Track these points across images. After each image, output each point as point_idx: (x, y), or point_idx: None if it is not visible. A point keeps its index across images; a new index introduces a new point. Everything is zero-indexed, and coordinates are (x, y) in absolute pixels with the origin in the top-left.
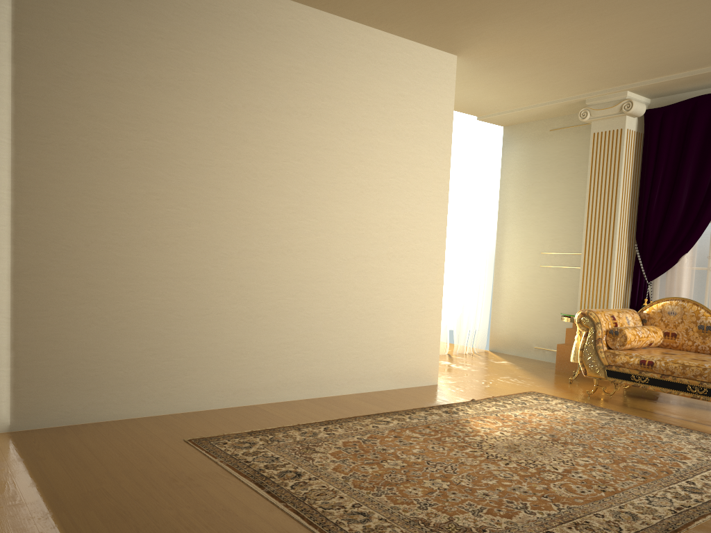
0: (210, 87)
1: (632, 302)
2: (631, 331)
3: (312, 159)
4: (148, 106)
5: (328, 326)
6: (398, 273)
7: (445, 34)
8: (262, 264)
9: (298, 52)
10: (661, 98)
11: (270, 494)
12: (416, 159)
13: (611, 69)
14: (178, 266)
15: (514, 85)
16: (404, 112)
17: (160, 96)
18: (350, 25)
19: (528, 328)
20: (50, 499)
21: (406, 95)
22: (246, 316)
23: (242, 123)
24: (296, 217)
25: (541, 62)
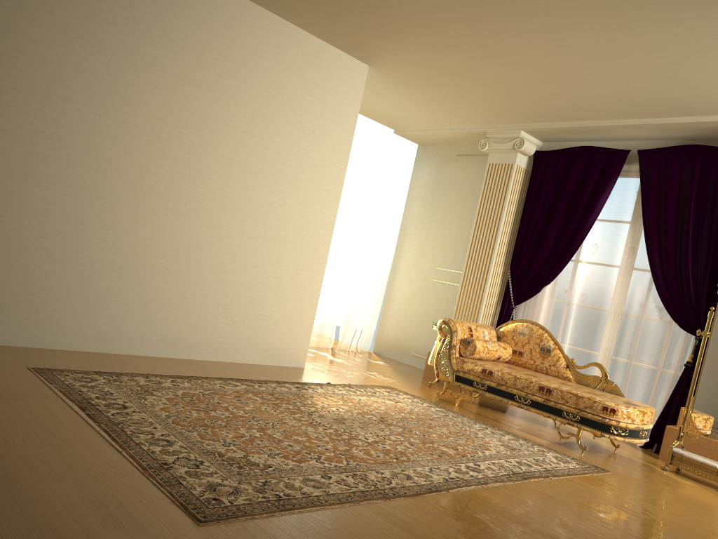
0: (115, 43)
1: (498, 322)
2: (482, 343)
3: (210, 132)
4: (48, 47)
5: (202, 292)
6: (280, 255)
7: (356, 42)
8: (144, 221)
9: (211, 29)
10: (551, 143)
11: (88, 416)
12: (314, 153)
13: (505, 107)
14: (55, 206)
15: (423, 105)
16: (309, 106)
17: (63, 40)
18: (268, 15)
19: (410, 335)
20: None
21: (313, 91)
22: (119, 267)
23: (144, 84)
24: (185, 183)
25: (444, 87)
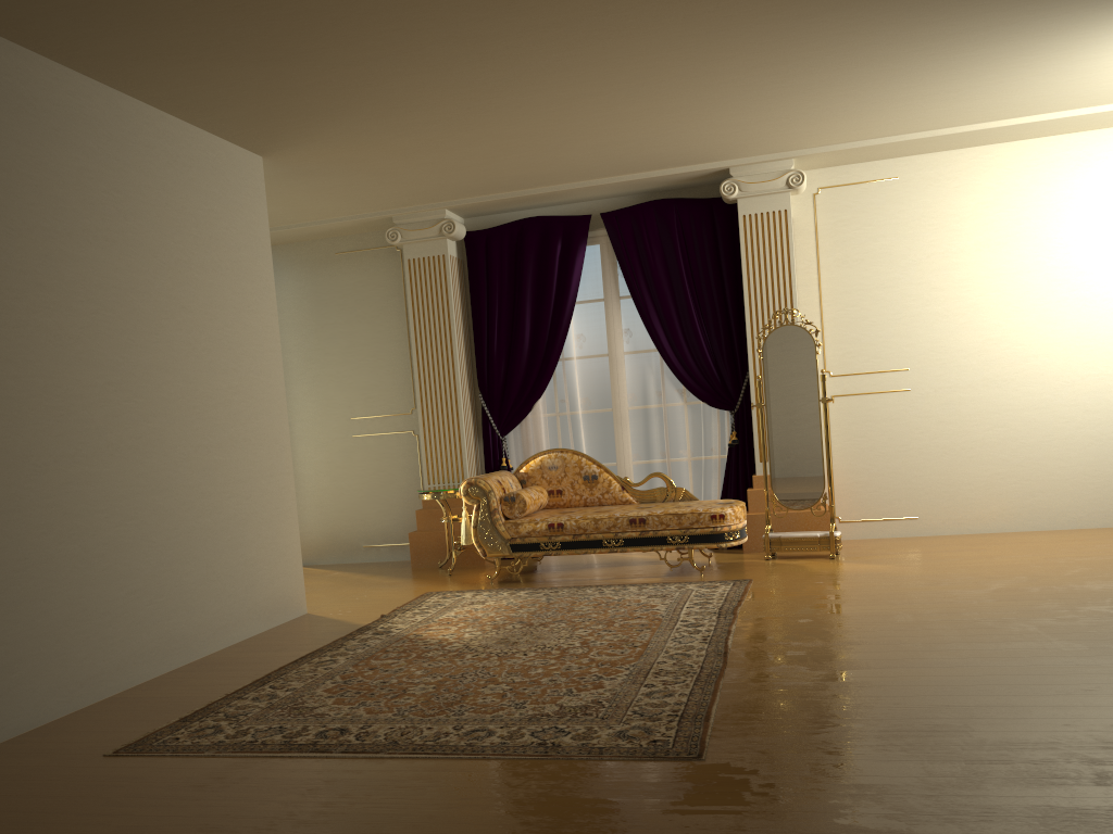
0: None
1: (487, 464)
2: (526, 494)
3: (126, 307)
4: None
5: (180, 556)
6: (245, 464)
7: (267, 131)
8: (89, 475)
9: (86, 146)
10: (476, 218)
11: (350, 752)
12: (241, 302)
13: (439, 184)
14: None
15: (311, 196)
16: (219, 235)
17: None
18: (143, 108)
19: (350, 522)
20: None
21: (218, 211)
22: (80, 560)
23: (31, 256)
24: (119, 397)
25: (365, 171)
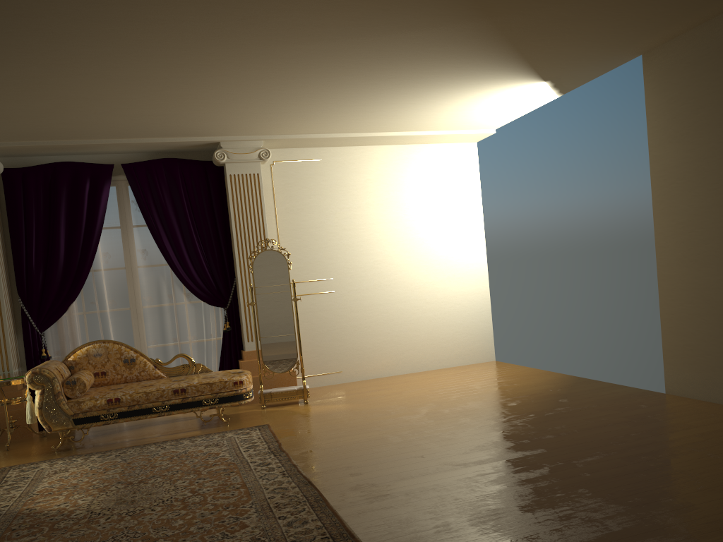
0: None
1: (27, 355)
2: (84, 377)
3: None
4: None
5: None
6: None
7: None
8: None
9: None
10: (10, 158)
11: None
12: None
13: None
14: None
15: None
16: None
17: None
18: None
19: None
20: None
21: None
22: None
23: None
24: None
25: None
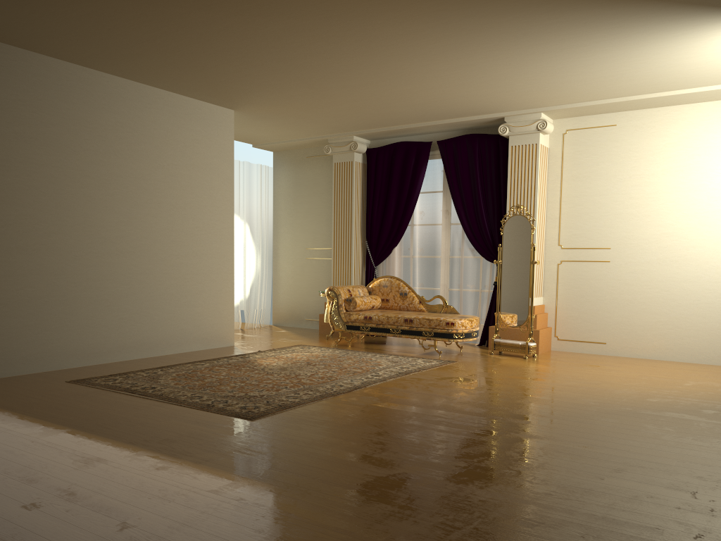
0: (59, 138)
1: (366, 281)
2: (359, 298)
3: (135, 186)
4: (16, 153)
5: (153, 305)
6: (201, 266)
7: (225, 99)
8: (103, 263)
9: (120, 111)
10: (376, 140)
11: (140, 395)
12: (209, 185)
13: (340, 123)
14: (43, 266)
15: (277, 128)
16: (198, 151)
17: (24, 145)
18: (157, 91)
19: (300, 305)
20: (2, 407)
21: (199, 139)
22: (94, 300)
23: (83, 163)
24: (125, 228)
25: (293, 117)
